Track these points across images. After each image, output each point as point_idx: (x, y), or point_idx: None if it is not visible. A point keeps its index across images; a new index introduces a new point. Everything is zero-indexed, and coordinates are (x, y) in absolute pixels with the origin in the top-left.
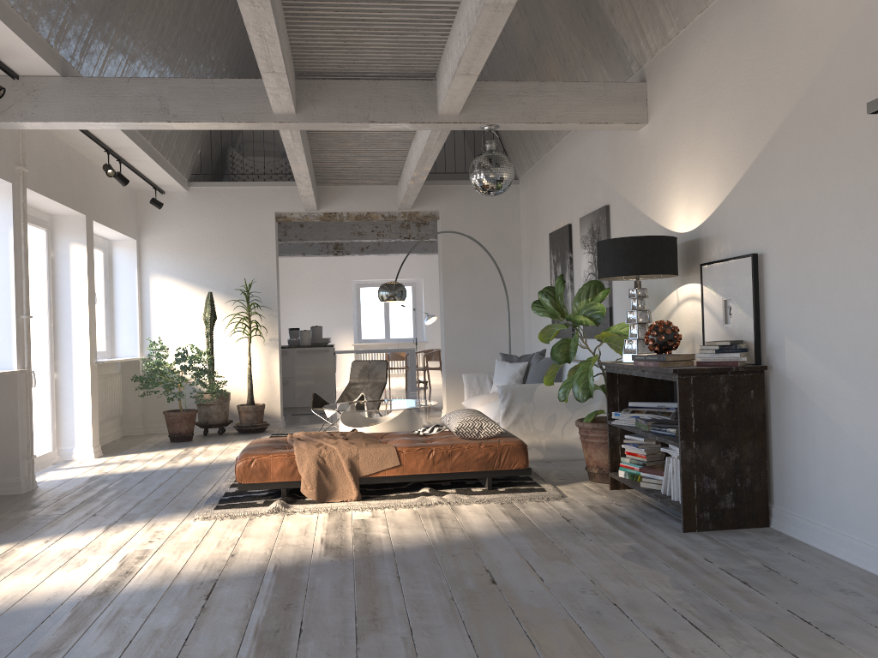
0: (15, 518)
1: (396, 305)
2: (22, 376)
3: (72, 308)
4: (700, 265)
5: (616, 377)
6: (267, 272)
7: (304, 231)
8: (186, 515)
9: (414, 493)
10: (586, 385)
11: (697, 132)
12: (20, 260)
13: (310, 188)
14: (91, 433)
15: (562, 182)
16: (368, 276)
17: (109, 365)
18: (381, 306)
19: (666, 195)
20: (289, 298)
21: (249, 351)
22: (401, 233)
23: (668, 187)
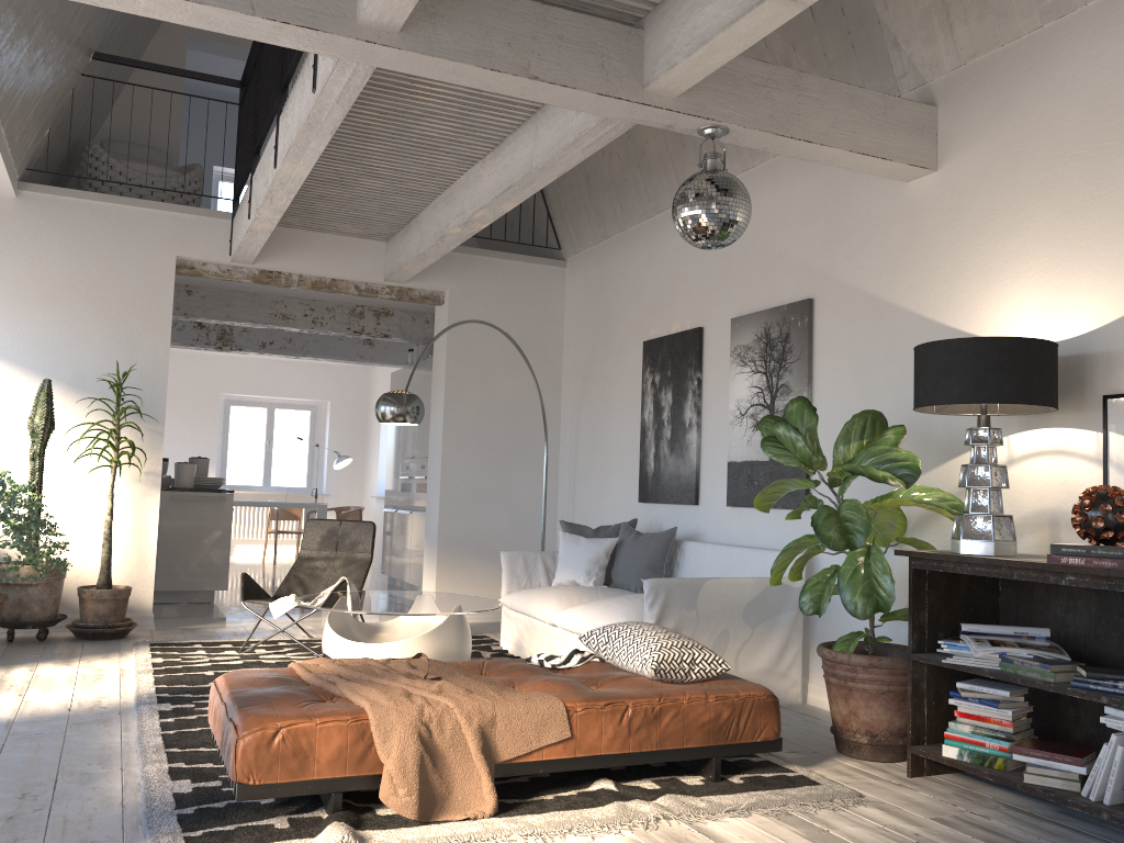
0: None
1: (284, 437)
2: None
3: None
4: (1105, 397)
5: (925, 578)
6: (152, 357)
7: (193, 302)
8: None
9: (584, 791)
10: (869, 589)
11: (1088, 182)
12: None
13: (279, 215)
14: None
15: (684, 263)
16: (246, 389)
17: None
18: (261, 436)
19: (985, 284)
20: None
21: (111, 491)
22: (350, 324)
23: (992, 270)
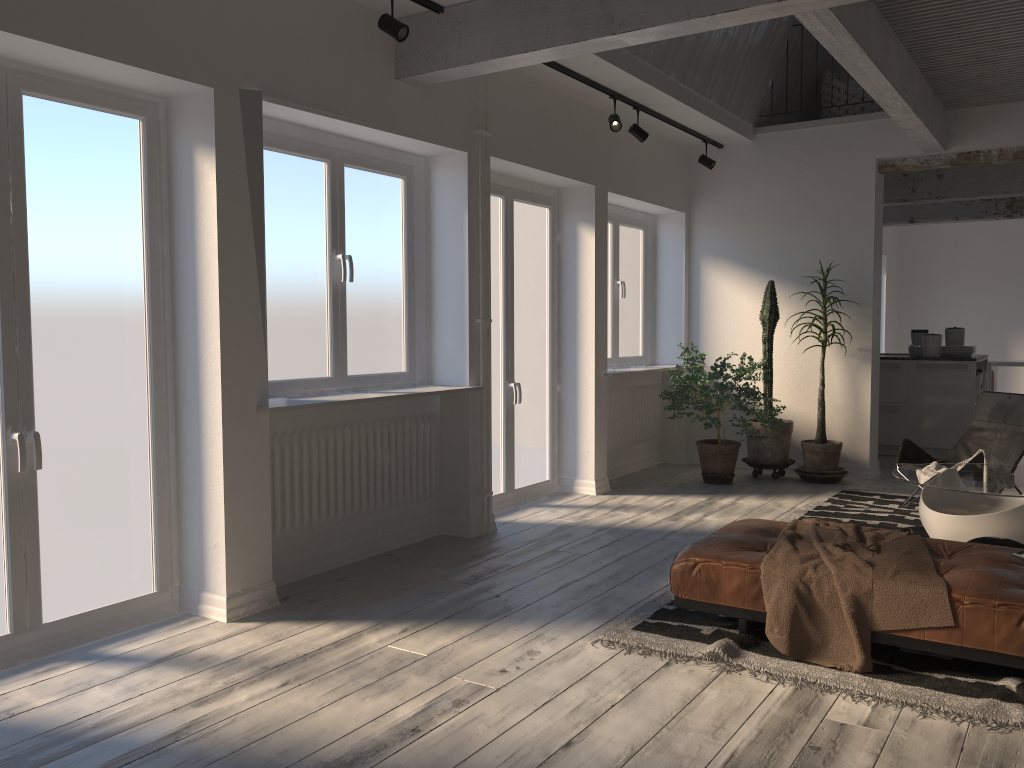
0: (420, 578)
1: None
2: (477, 394)
3: (577, 304)
4: None
5: None
6: (858, 251)
7: (944, 185)
8: (594, 628)
9: (986, 682)
10: None
11: None
12: (478, 250)
13: (911, 114)
14: (593, 463)
15: None
16: None
17: (642, 374)
18: None
19: None
20: (943, 282)
21: (821, 366)
22: None
23: None
